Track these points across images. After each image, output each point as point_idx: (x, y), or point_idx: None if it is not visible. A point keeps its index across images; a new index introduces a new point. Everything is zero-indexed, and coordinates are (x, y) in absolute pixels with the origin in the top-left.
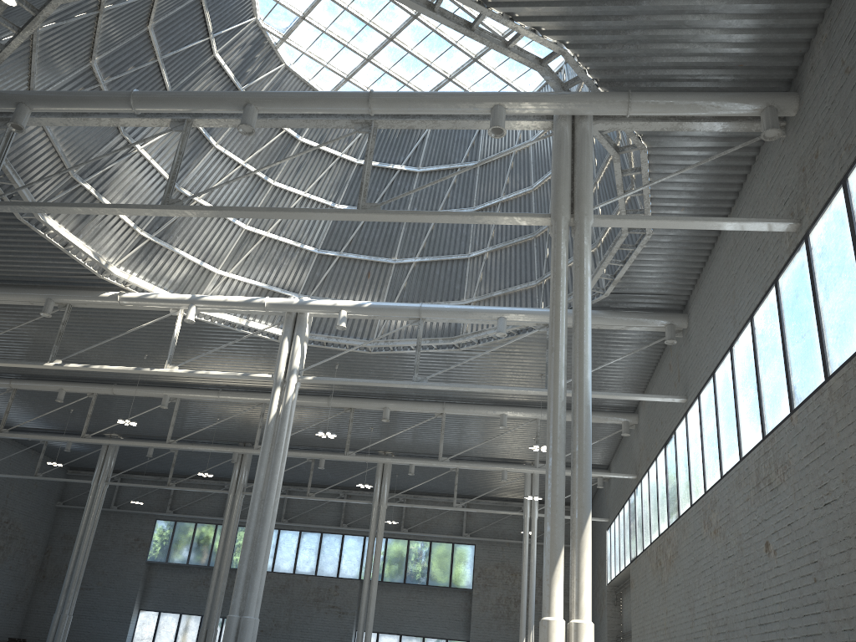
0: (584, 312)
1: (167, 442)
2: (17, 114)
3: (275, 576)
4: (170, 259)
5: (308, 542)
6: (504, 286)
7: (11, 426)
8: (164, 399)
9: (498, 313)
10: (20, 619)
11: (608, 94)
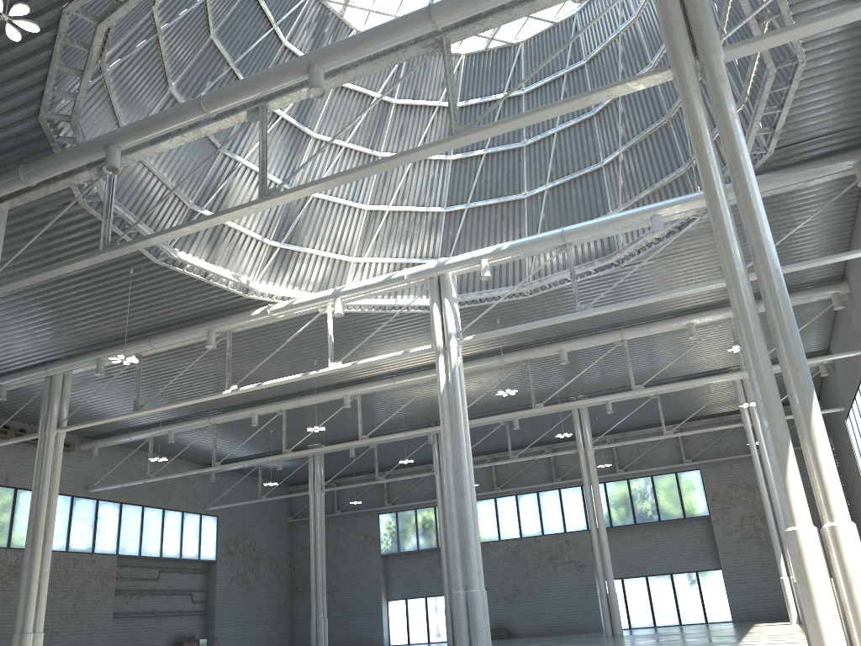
0: (742, 161)
1: (360, 439)
2: (108, 157)
3: (504, 544)
4: (304, 261)
5: (526, 504)
6: (650, 183)
7: (227, 459)
8: (345, 398)
9: (649, 211)
10: (287, 630)
11: None
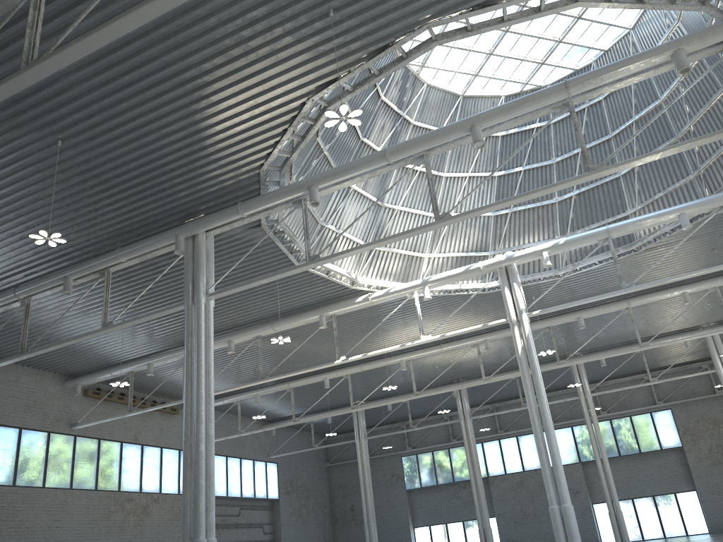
0: None
1: (415, 394)
2: (312, 195)
3: (509, 477)
4: (392, 258)
5: (525, 443)
6: (662, 187)
7: (284, 416)
8: (401, 363)
9: (677, 211)
10: None
11: None
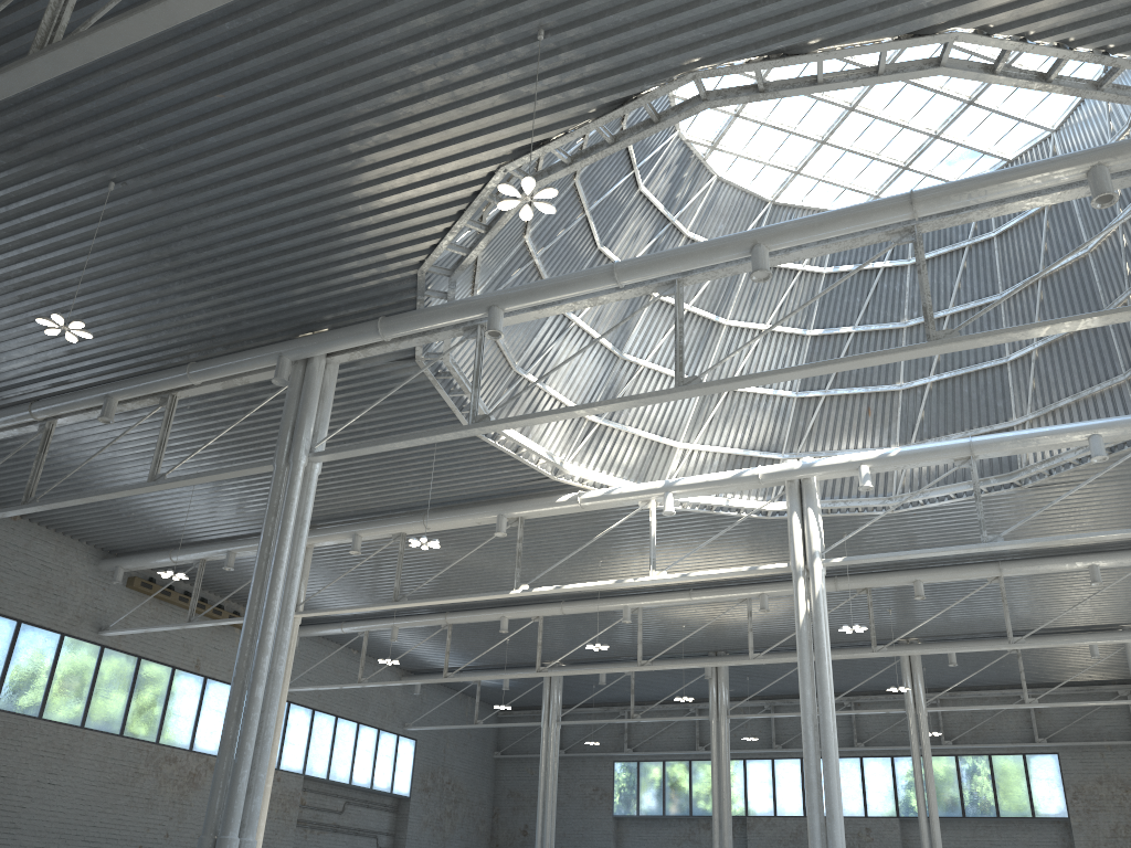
0: None
1: (639, 664)
2: (492, 320)
3: (780, 821)
4: (624, 442)
5: None
6: (1073, 390)
7: (437, 668)
8: (624, 611)
9: (1088, 429)
10: None
11: None
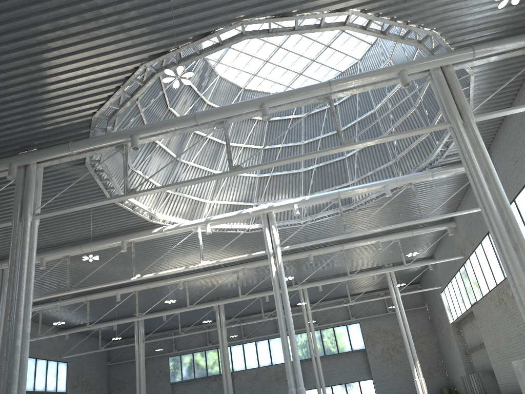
0: (492, 168)
1: (188, 307)
2: (134, 141)
3: (248, 371)
4: (183, 201)
5: (261, 346)
6: (372, 168)
7: (77, 324)
8: (179, 283)
9: (383, 183)
10: None
11: (461, 50)
